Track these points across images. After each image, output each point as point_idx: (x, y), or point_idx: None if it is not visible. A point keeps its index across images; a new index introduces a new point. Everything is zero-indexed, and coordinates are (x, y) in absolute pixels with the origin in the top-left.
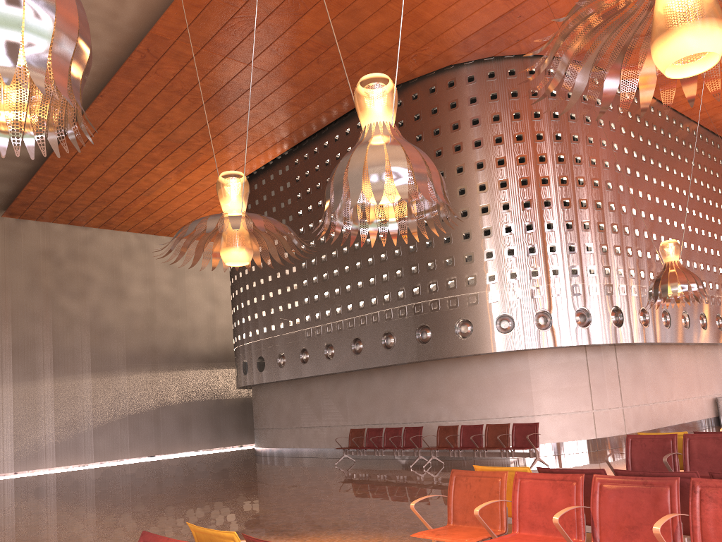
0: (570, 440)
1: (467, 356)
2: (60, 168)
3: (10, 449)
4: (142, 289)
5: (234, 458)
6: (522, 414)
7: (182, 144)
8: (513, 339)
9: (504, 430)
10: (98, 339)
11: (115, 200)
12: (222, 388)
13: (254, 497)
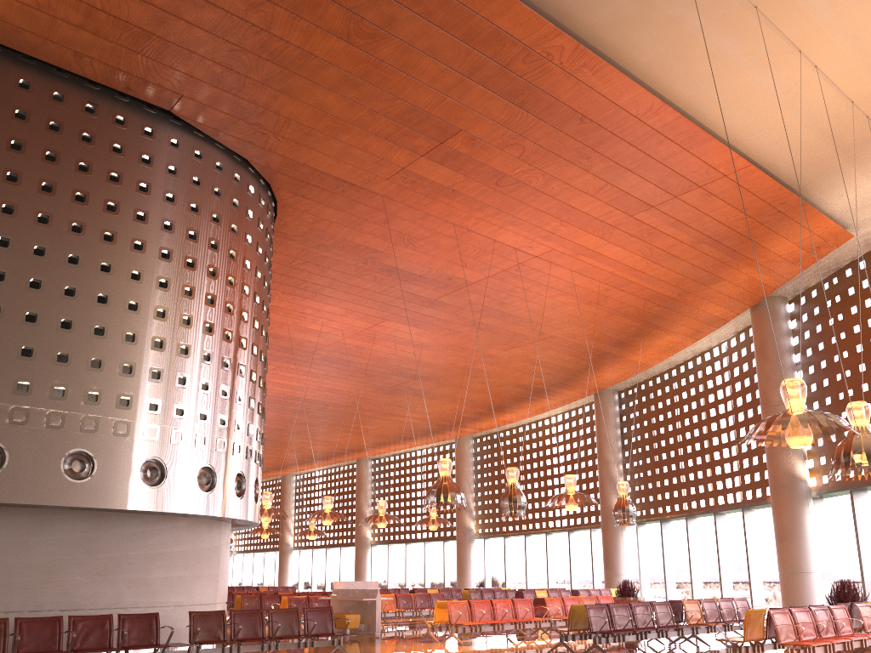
0: None
1: (187, 515)
2: None
3: None
4: None
5: None
6: (211, 601)
7: None
8: (243, 506)
9: (293, 615)
10: None
11: None
12: None
13: None
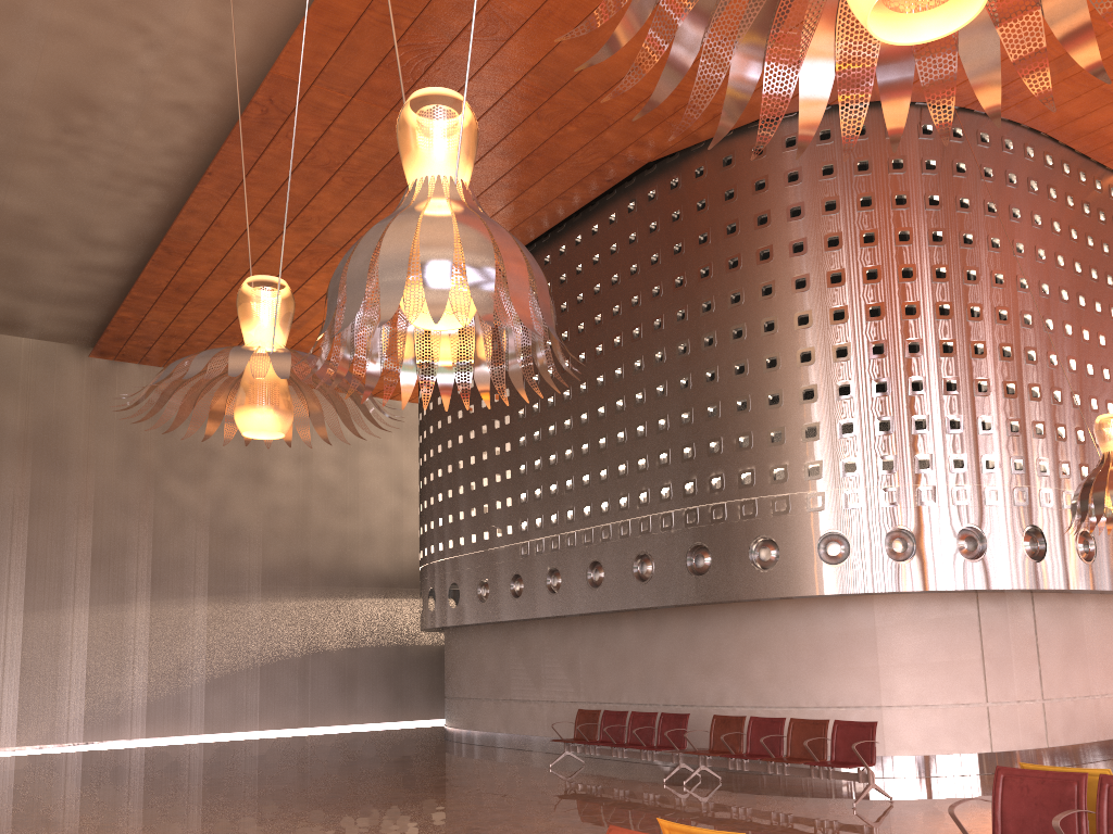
0: (944, 753)
1: (769, 599)
2: (163, 284)
3: (80, 707)
4: (291, 471)
5: (409, 742)
6: (860, 703)
7: (340, 249)
8: (847, 575)
9: (819, 730)
10: (221, 545)
11: None
12: (408, 628)
13: (384, 818)
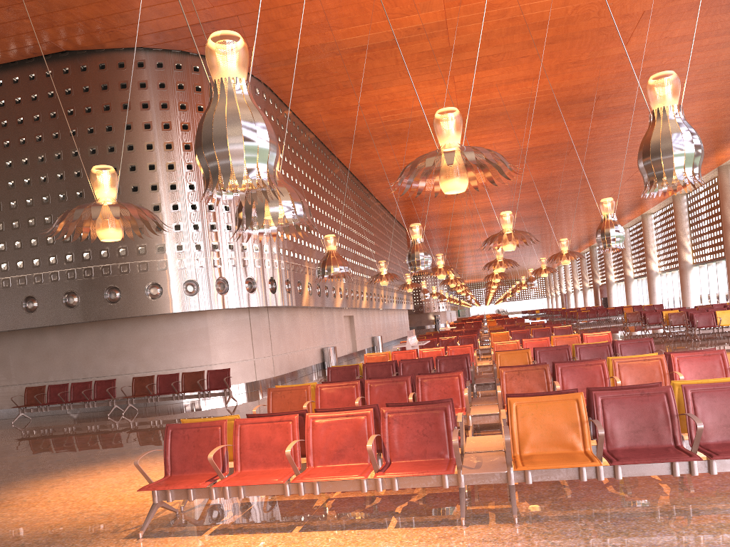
0: (239, 383)
1: (155, 315)
2: None
3: None
4: None
5: None
6: (202, 364)
7: None
8: (198, 301)
9: (200, 376)
10: None
11: None
12: None
13: None
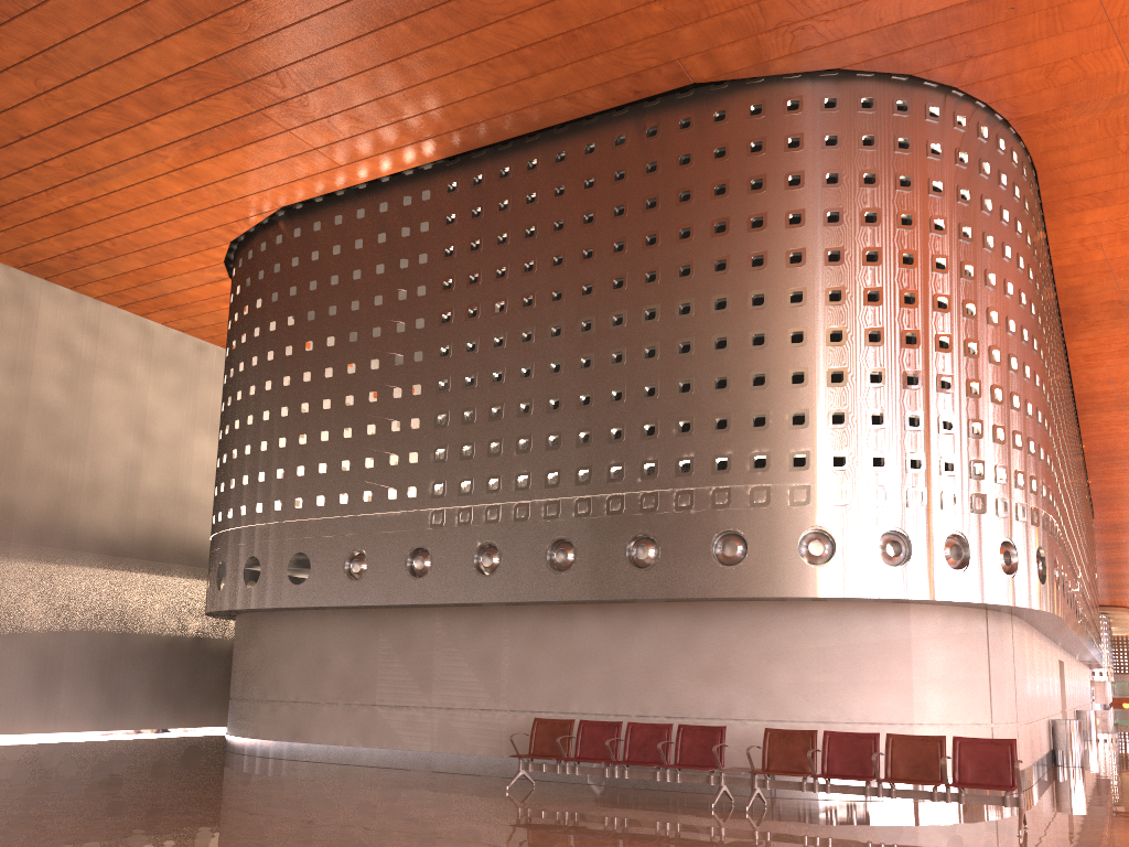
0: None
1: (807, 599)
2: None
3: None
4: (1, 383)
5: (195, 756)
6: (894, 720)
7: (242, 83)
8: (908, 579)
9: (933, 748)
10: None
11: (10, 176)
12: (133, 611)
13: None
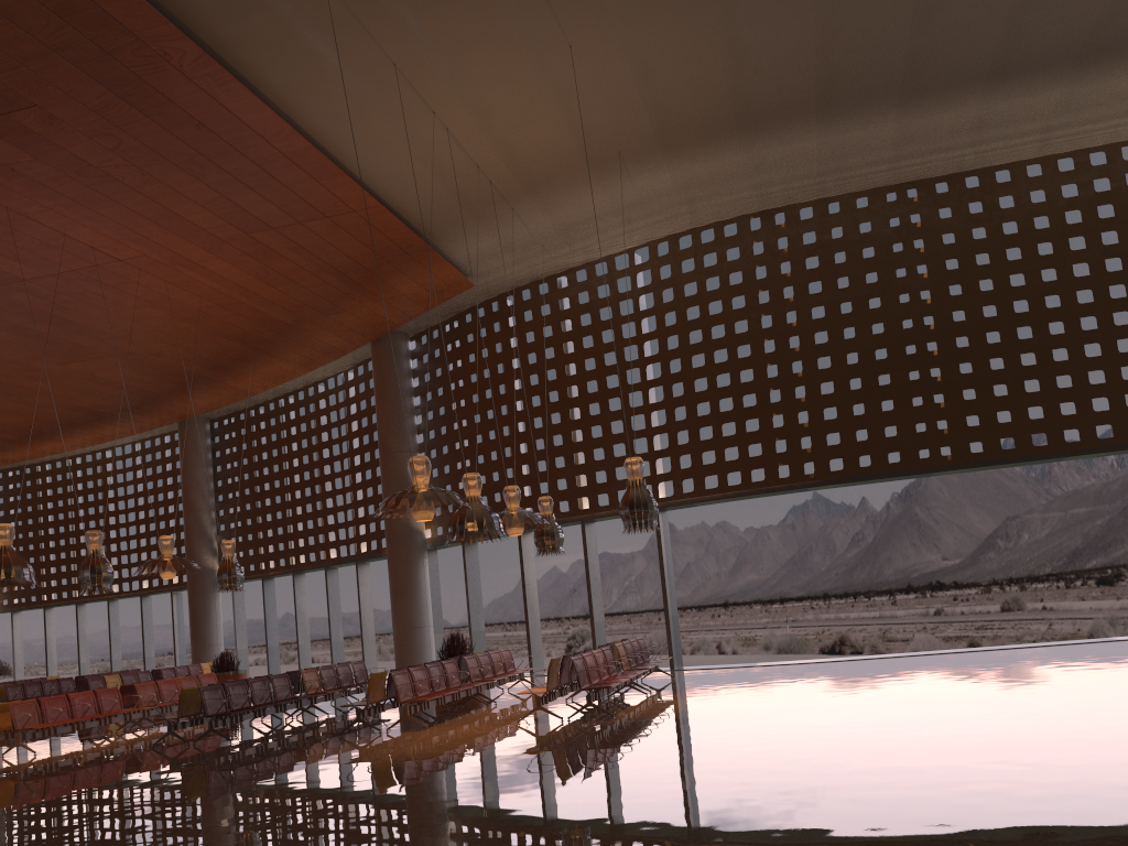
0: None
1: None
2: None
3: None
4: None
5: None
6: None
7: None
8: None
9: None
10: None
11: None
12: None
13: None
